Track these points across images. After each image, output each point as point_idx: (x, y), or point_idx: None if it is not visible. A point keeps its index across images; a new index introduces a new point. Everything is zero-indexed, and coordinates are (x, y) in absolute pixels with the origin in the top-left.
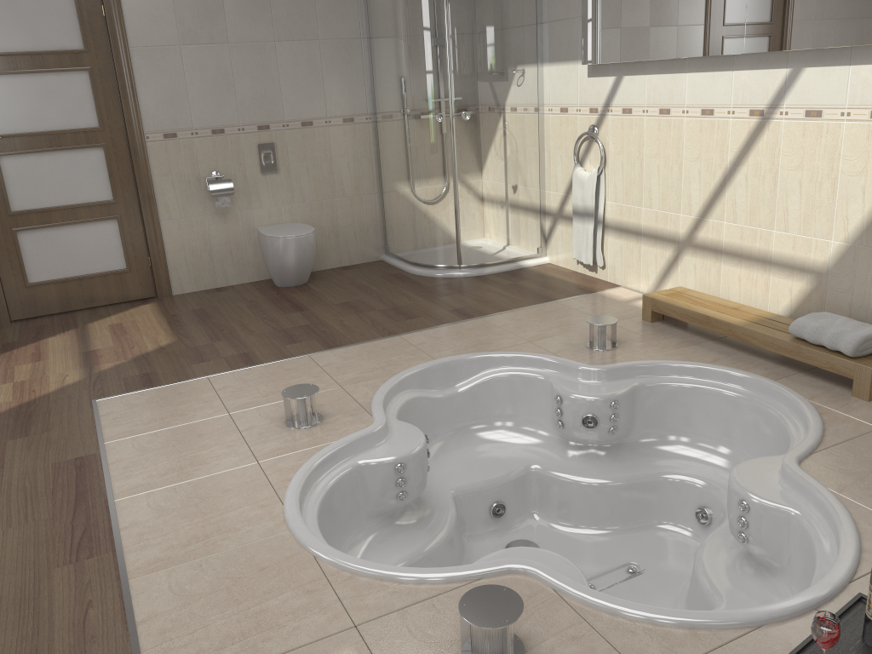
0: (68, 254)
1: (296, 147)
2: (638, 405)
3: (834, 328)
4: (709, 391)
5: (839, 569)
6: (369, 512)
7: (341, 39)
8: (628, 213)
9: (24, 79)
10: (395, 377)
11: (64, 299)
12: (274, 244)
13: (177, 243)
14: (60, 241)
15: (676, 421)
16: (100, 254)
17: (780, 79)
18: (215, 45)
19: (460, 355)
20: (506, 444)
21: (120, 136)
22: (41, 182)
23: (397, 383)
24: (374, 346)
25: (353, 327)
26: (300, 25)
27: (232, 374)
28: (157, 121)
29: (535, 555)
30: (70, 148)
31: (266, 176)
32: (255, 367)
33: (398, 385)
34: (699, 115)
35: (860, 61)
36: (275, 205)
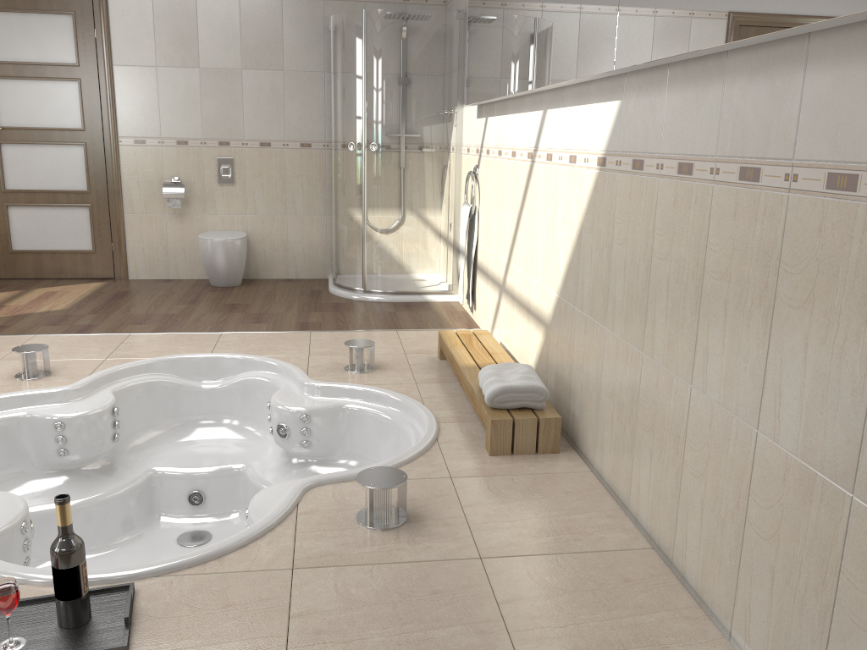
0: (46, 230)
1: (253, 164)
2: (343, 427)
3: (501, 377)
4: (396, 423)
5: (157, 562)
6: (35, 460)
7: (304, 72)
8: (485, 254)
9: (27, 84)
10: (149, 359)
11: (38, 267)
12: (201, 245)
13: (137, 235)
14: (41, 219)
15: (376, 450)
16: (72, 234)
17: (539, 121)
18: (186, 68)
19: (228, 353)
20: (248, 444)
21: (98, 138)
22: (31, 168)
23: (145, 364)
24: (188, 336)
25: (202, 321)
26: (266, 57)
27: (54, 336)
28: (130, 128)
29: (5, 500)
30: (56, 143)
31: (222, 187)
32: (78, 335)
33: (146, 366)
34: (511, 157)
35: (567, 103)
36: (229, 214)
